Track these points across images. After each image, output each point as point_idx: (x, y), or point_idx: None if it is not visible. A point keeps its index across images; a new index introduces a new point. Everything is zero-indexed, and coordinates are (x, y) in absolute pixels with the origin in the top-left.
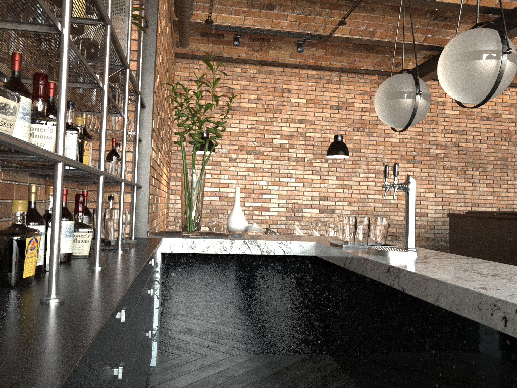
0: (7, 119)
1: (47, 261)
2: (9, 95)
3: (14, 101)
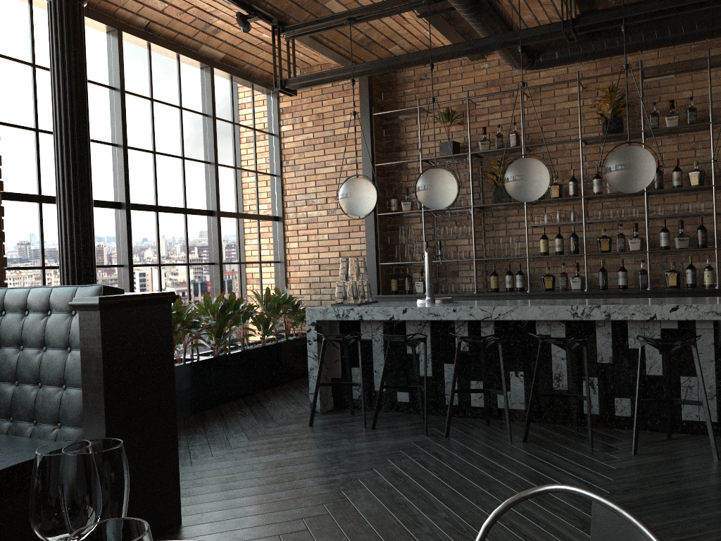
0: (636, 244)
1: (704, 283)
2: (634, 239)
3: (637, 240)
